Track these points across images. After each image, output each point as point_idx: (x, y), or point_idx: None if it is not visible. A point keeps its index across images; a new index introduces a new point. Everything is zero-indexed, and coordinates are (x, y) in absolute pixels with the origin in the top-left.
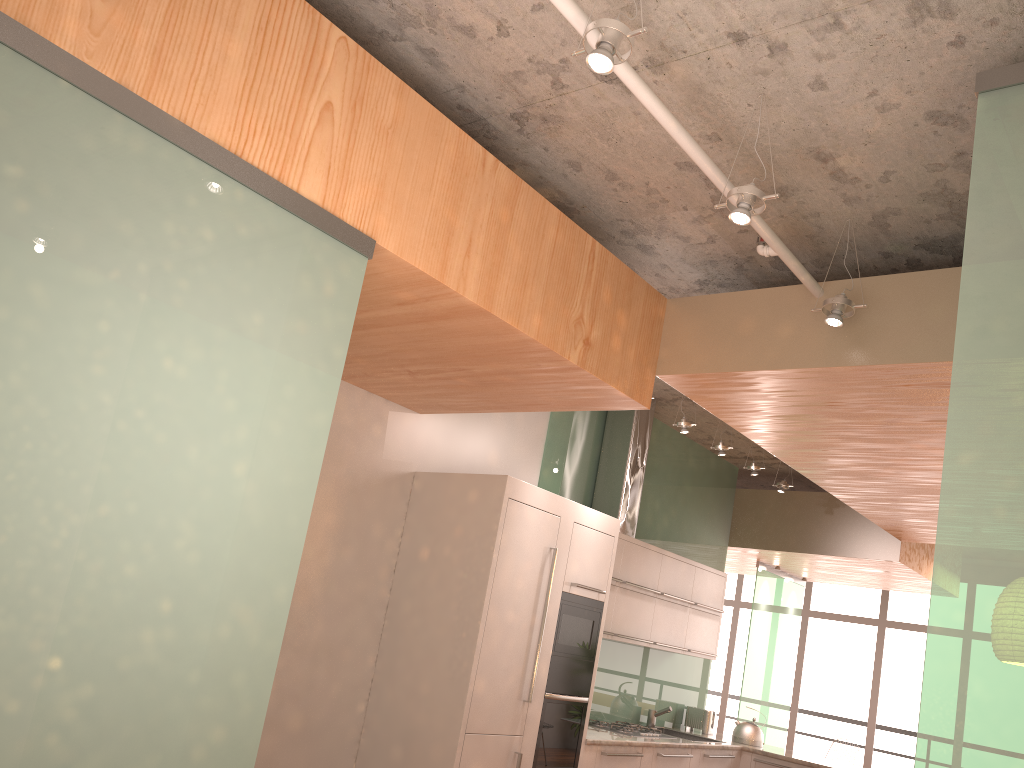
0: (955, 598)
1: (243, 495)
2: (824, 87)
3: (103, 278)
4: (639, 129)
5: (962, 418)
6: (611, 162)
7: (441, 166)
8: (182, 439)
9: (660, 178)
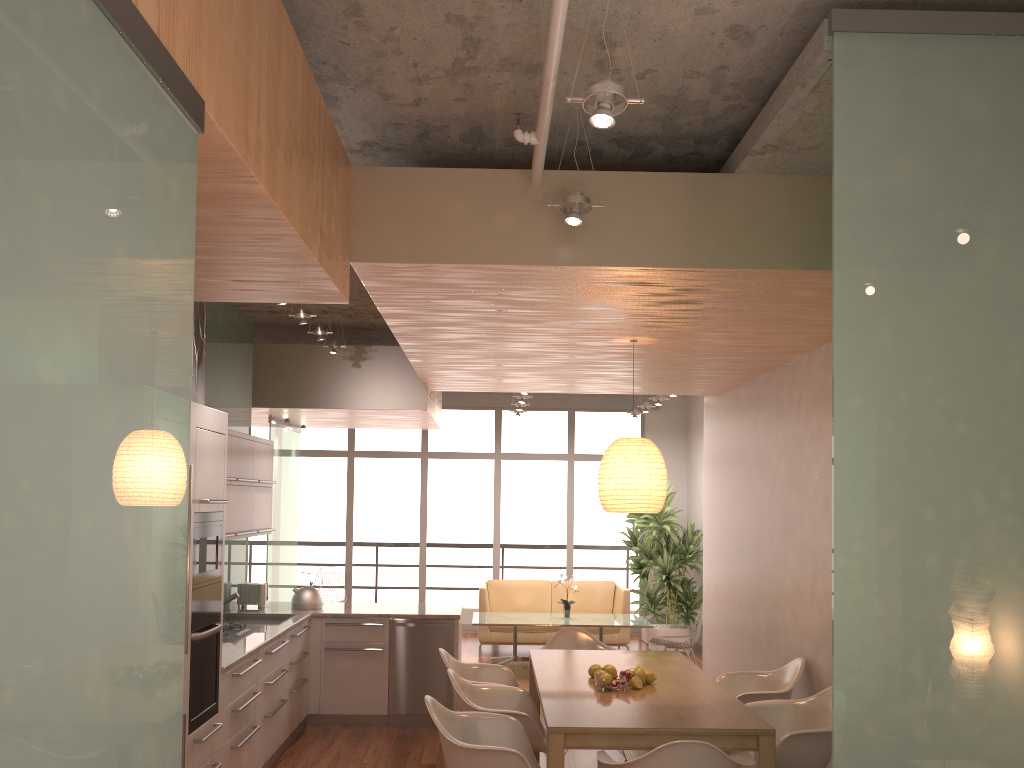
0: (854, 531)
1: (135, 568)
2: None
3: None
4: None
5: (846, 365)
6: None
7: None
8: (74, 508)
9: (414, 26)
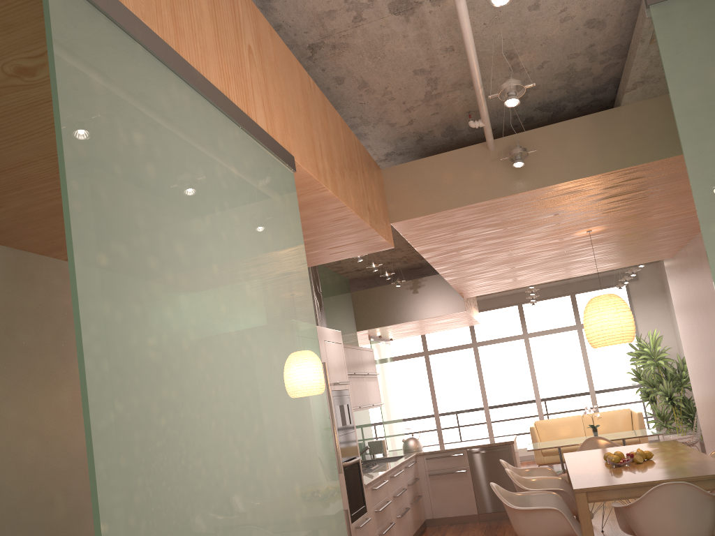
0: None
1: (300, 382)
2: (537, 8)
3: (204, 226)
4: (401, 48)
5: (705, 205)
6: (368, 74)
7: (298, 91)
8: (269, 350)
9: (397, 82)
